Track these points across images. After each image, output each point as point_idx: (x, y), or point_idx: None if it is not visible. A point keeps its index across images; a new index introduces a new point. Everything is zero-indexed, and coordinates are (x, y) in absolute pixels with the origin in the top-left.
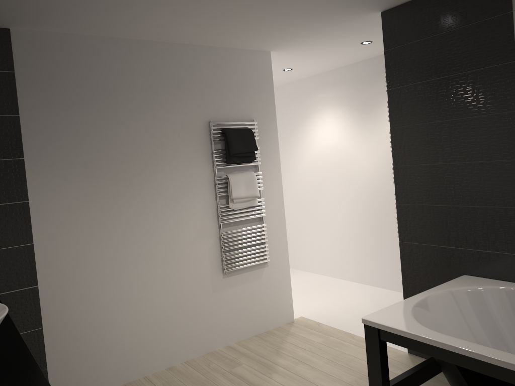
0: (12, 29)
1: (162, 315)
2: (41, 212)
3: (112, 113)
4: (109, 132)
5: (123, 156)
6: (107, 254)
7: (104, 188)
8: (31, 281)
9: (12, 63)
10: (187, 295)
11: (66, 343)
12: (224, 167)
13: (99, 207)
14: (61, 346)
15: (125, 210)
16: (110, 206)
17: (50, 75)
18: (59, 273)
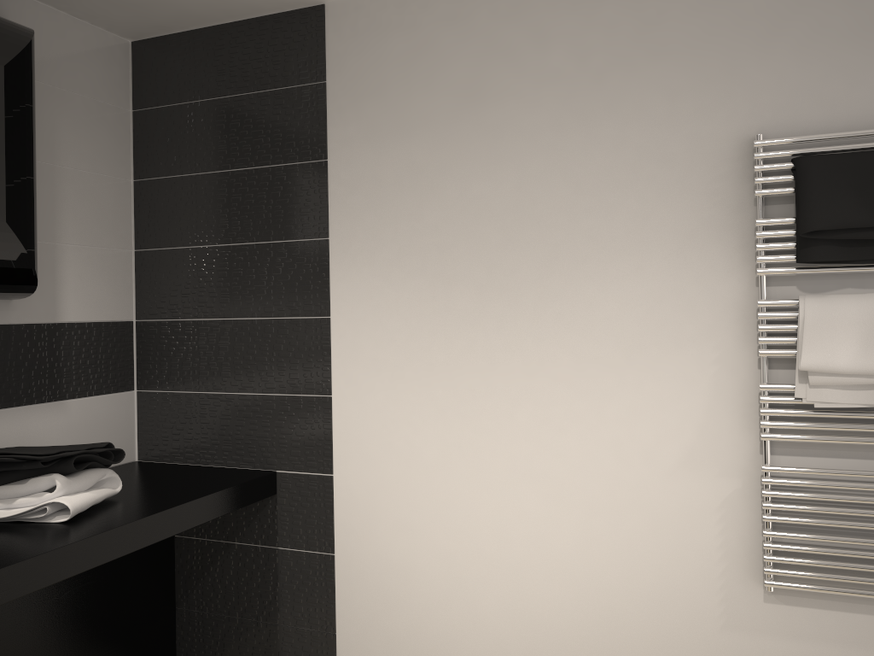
0: (327, 4)
1: (567, 630)
2: (347, 340)
3: (490, 140)
4: (479, 184)
5: (505, 236)
6: (455, 447)
7: (461, 305)
8: (324, 463)
9: (324, 66)
10: (640, 607)
11: (368, 601)
12: (791, 272)
13: (446, 345)
14: (360, 603)
15: (500, 360)
16: (469, 347)
17: (379, 77)
18: (367, 463)
